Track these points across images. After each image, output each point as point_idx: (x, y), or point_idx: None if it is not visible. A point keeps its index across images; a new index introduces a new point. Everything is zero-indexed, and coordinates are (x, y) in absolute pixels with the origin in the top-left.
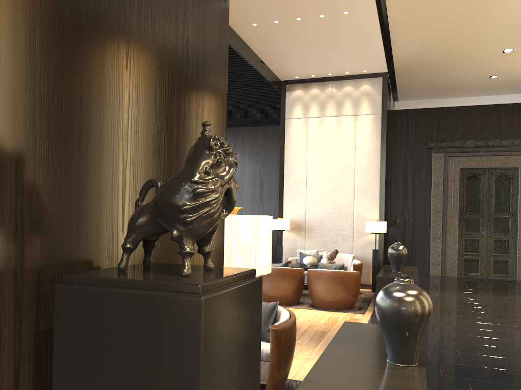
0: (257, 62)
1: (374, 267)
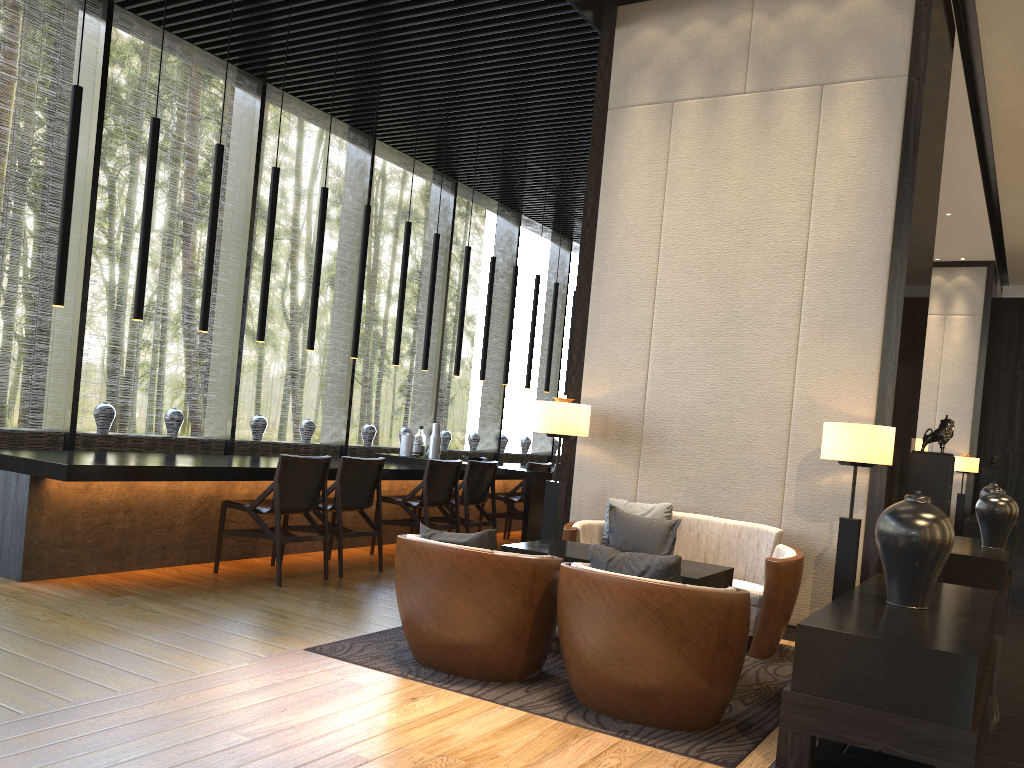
0: None
1: (957, 516)
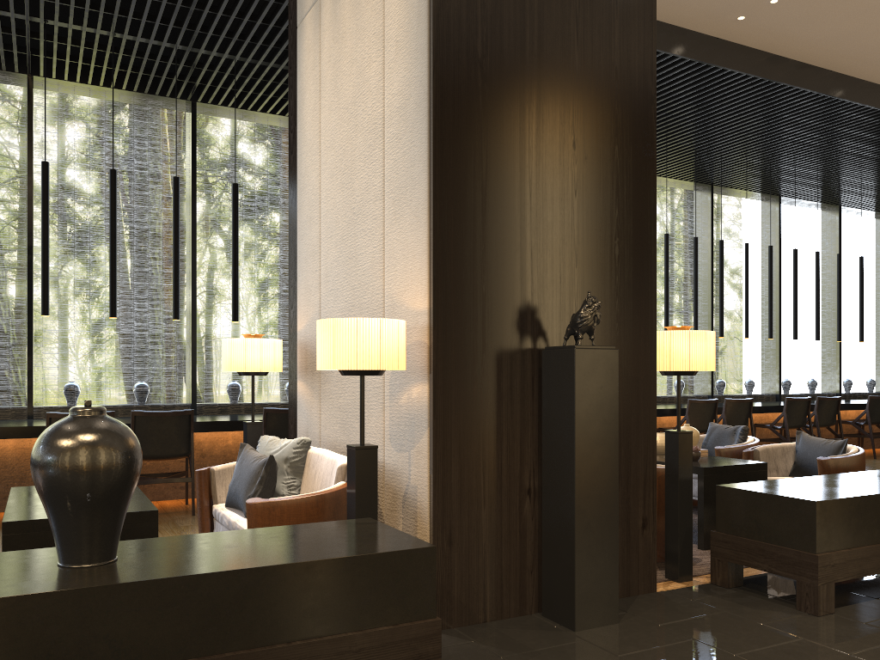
0: None
1: None
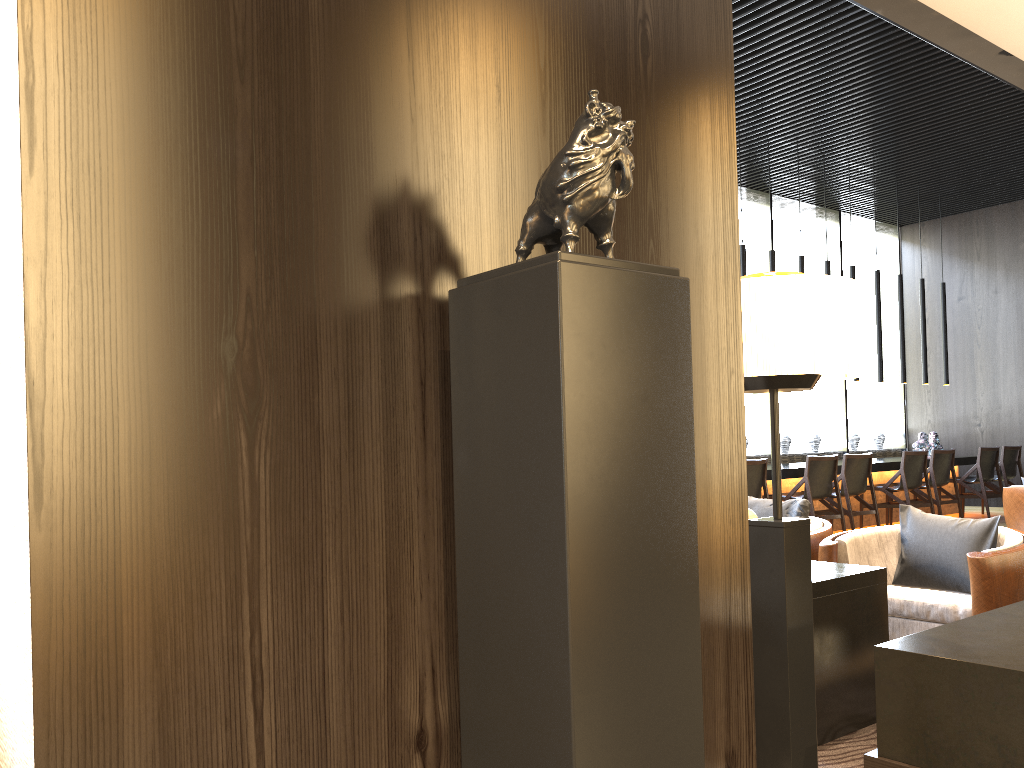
0: (990, 56)
1: None
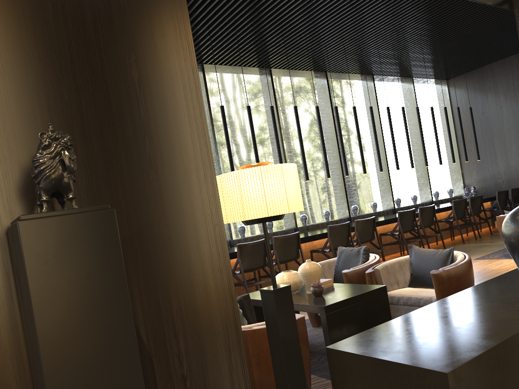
0: None
1: None
